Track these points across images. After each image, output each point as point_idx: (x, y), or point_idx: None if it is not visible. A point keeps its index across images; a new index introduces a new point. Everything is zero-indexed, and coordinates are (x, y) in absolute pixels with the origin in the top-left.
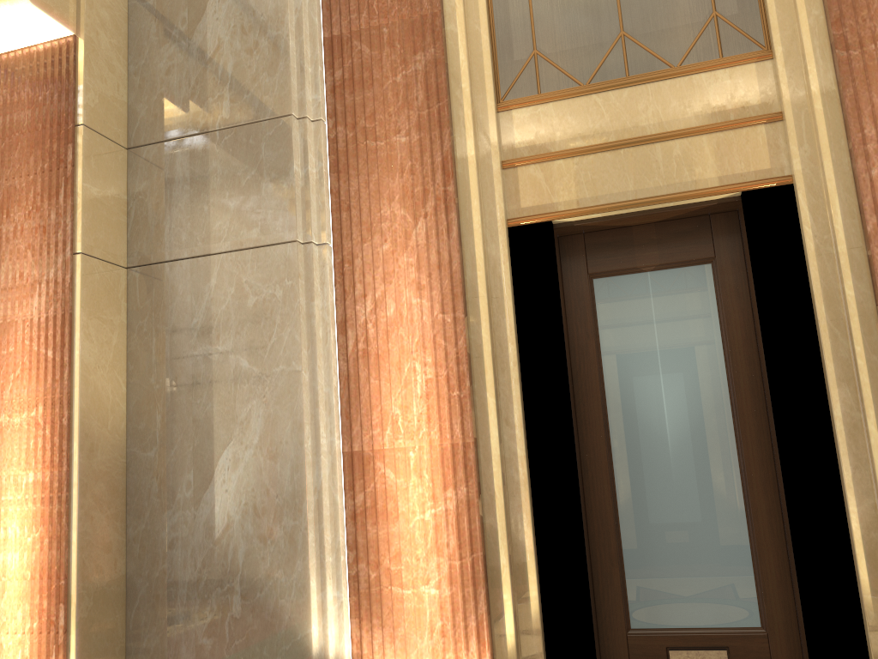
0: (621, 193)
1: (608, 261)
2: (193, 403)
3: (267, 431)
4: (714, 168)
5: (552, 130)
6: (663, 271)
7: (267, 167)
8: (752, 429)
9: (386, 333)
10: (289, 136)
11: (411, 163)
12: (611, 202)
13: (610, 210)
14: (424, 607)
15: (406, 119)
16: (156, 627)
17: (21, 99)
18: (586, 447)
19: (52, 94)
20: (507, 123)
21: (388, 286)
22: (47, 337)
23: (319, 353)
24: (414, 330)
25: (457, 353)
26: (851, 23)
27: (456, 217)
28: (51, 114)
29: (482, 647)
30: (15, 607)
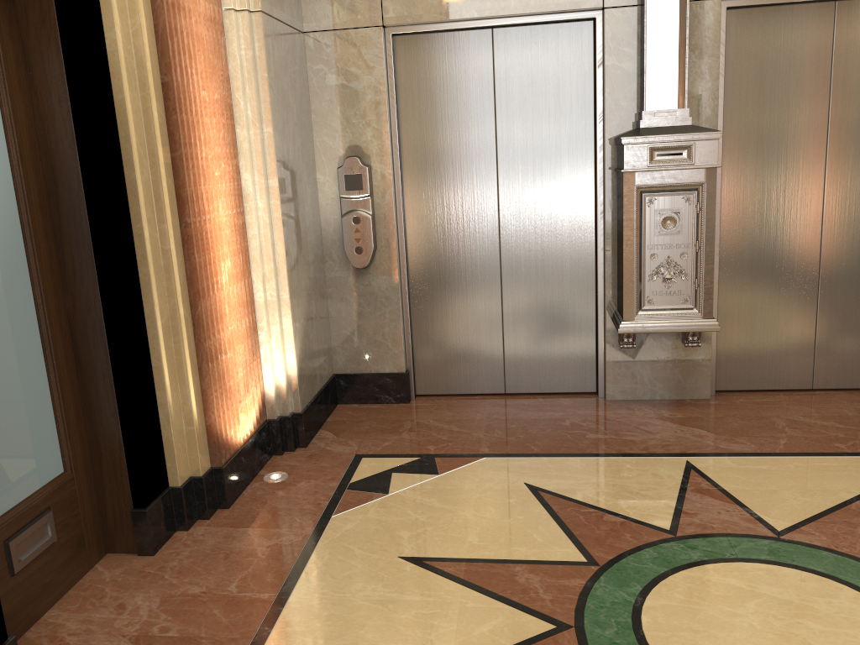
0: None
1: None
2: None
3: None
4: None
5: None
6: None
7: None
8: (46, 254)
9: None
10: None
11: None
12: None
13: None
14: None
15: None
16: None
17: None
18: None
19: None
20: None
21: None
22: None
23: None
24: None
25: None
26: None
27: None
28: None
29: None
30: None
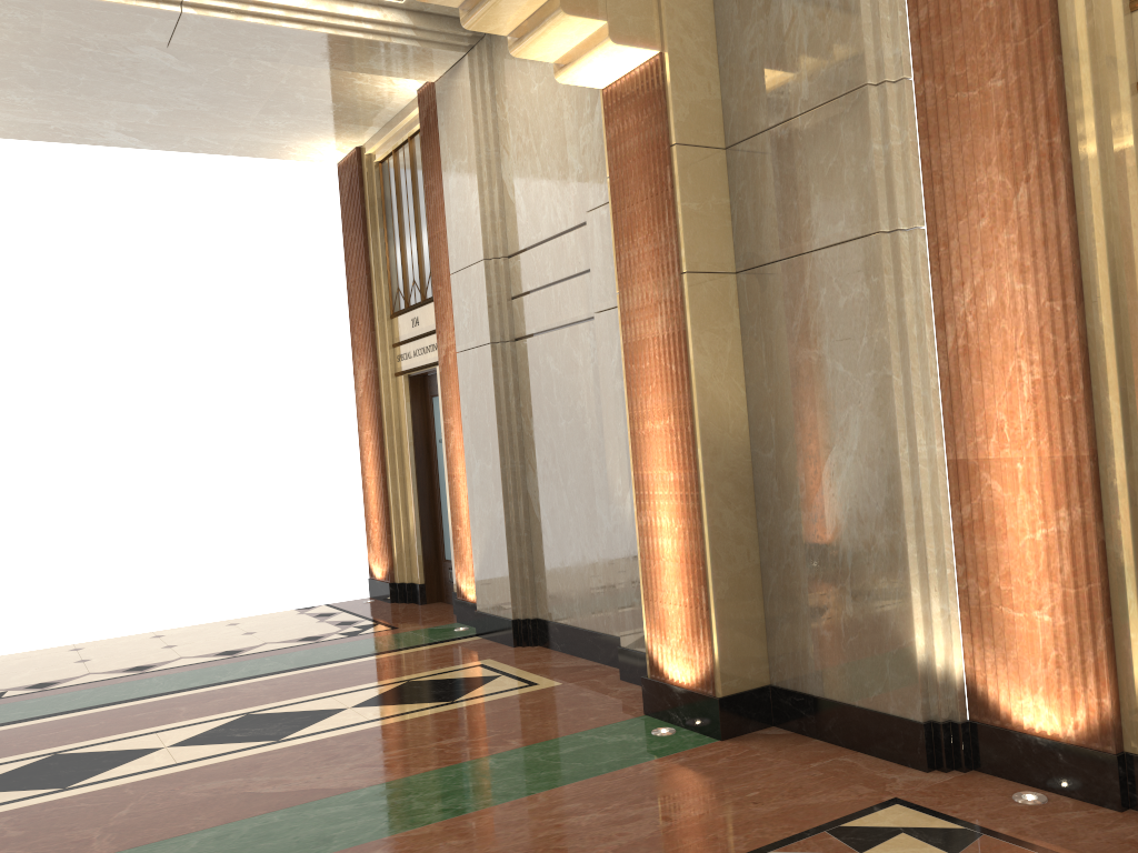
0: None
1: None
2: (799, 408)
3: (863, 438)
4: None
5: None
6: None
7: (846, 151)
8: None
9: (987, 326)
10: (865, 111)
11: (1009, 113)
12: None
13: None
14: (1037, 633)
15: (1001, 57)
16: (786, 614)
17: (629, 126)
18: None
19: (650, 118)
20: None
21: (987, 270)
22: (670, 353)
23: (912, 353)
24: (1018, 322)
25: (1068, 348)
26: None
27: (1063, 177)
28: (651, 138)
29: (1101, 686)
30: (673, 583)
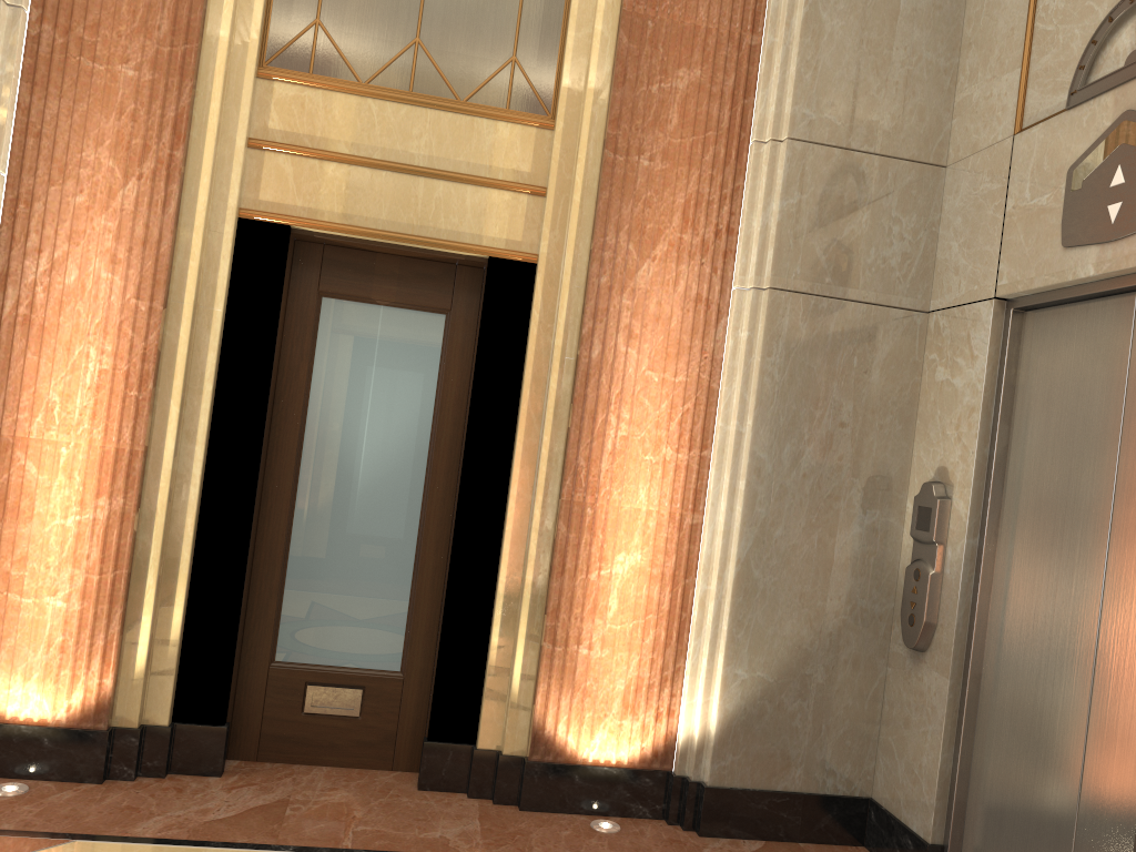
0: (372, 219)
1: (343, 283)
2: None
3: None
4: (470, 224)
5: (315, 123)
6: (397, 309)
7: None
8: (440, 488)
9: (59, 303)
10: None
11: (136, 107)
12: (359, 226)
13: (356, 234)
14: (46, 619)
15: (140, 50)
16: None
17: None
18: (272, 474)
19: None
20: (265, 95)
21: (74, 248)
22: None
23: None
24: (97, 309)
25: (145, 348)
26: (626, 128)
27: (178, 191)
28: None
29: (106, 667)
30: None
